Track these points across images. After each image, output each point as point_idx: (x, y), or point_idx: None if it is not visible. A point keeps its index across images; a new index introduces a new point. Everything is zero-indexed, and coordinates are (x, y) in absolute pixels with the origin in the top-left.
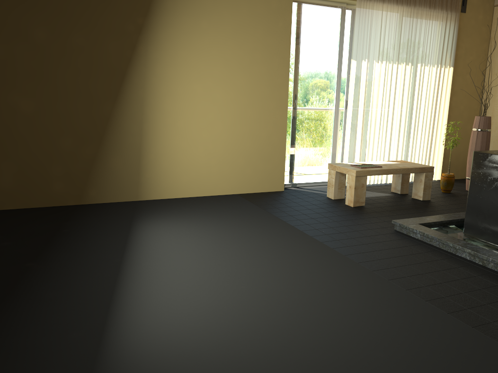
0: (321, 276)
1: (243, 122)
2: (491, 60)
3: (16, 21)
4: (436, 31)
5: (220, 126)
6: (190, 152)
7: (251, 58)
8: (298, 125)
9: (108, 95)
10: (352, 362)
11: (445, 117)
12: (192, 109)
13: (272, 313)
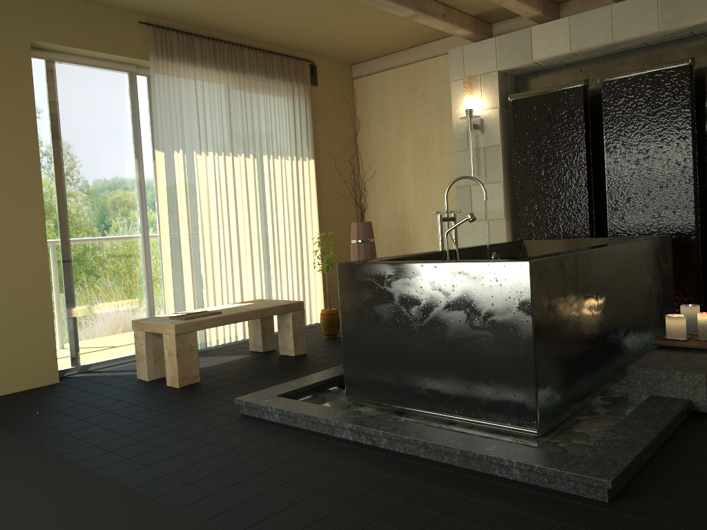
0: None
1: None
2: (363, 149)
3: None
4: (282, 109)
5: None
6: None
7: None
8: (76, 263)
9: None
10: None
11: (316, 230)
12: None
13: None
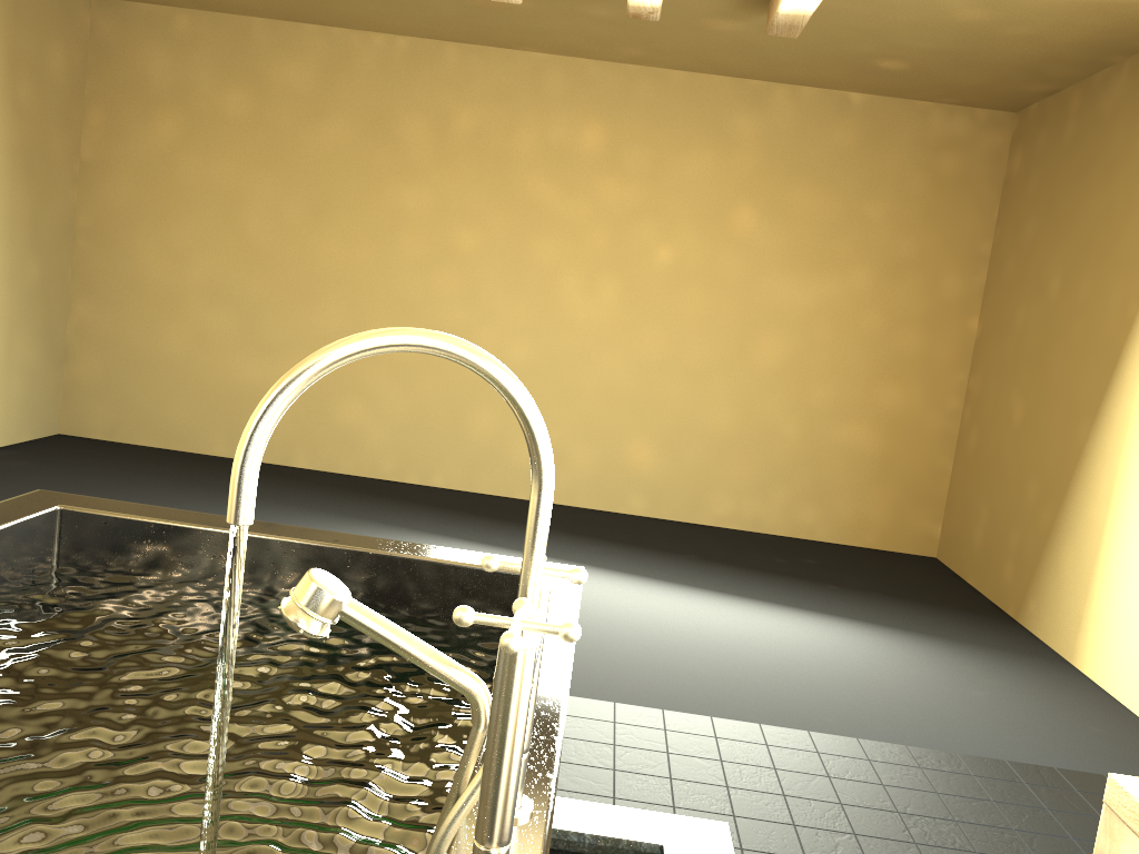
0: None
1: None
2: None
3: (1041, 267)
4: None
5: None
6: None
7: None
8: None
9: (1089, 404)
10: None
11: None
12: None
13: None
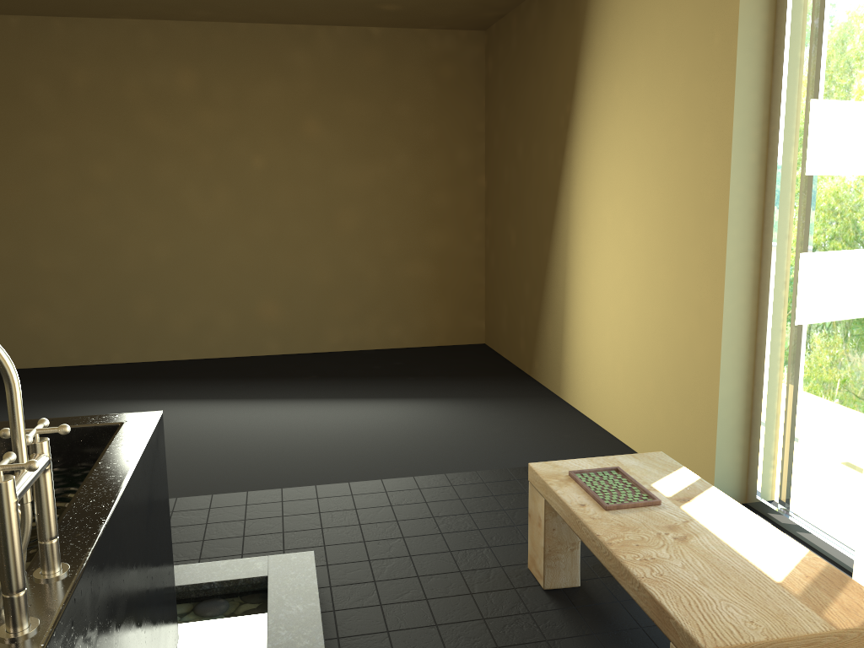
0: None
1: (655, 295)
2: None
3: (512, 138)
4: None
5: (628, 295)
6: (598, 338)
7: (667, 143)
8: (800, 334)
9: (547, 227)
10: None
11: None
12: (602, 256)
13: None
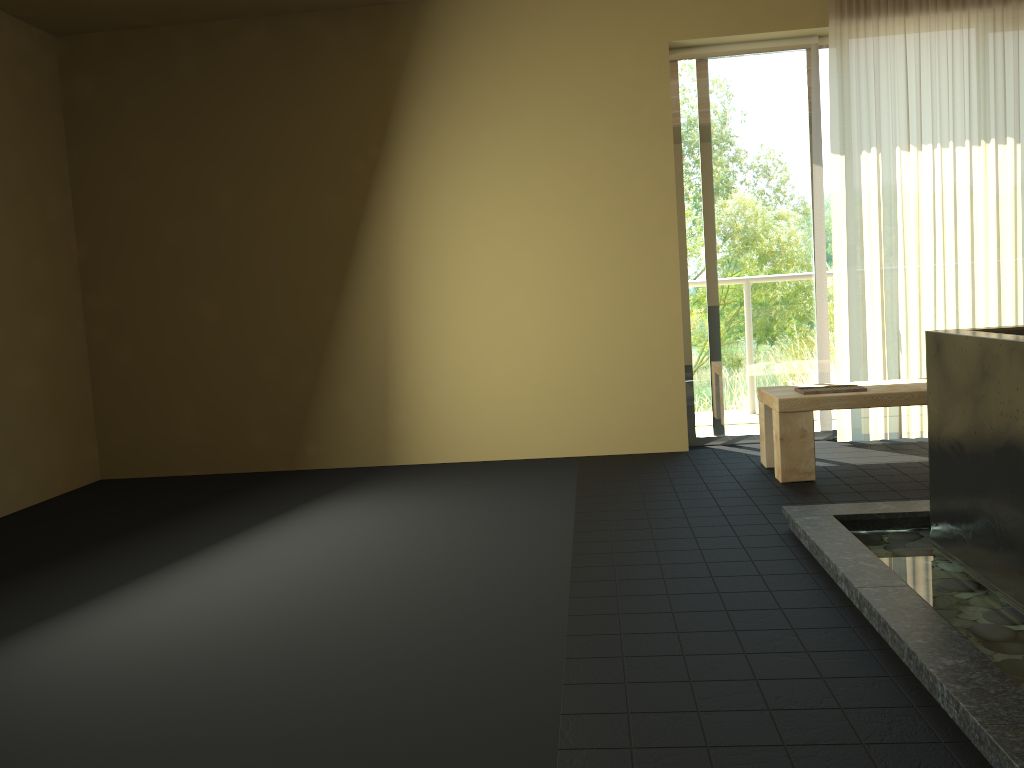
0: (453, 597)
1: (582, 312)
2: None
3: (192, 185)
4: None
5: (533, 322)
6: (477, 376)
7: (586, 185)
8: (722, 310)
9: (327, 284)
10: (233, 725)
11: None
12: (476, 295)
13: (259, 640)
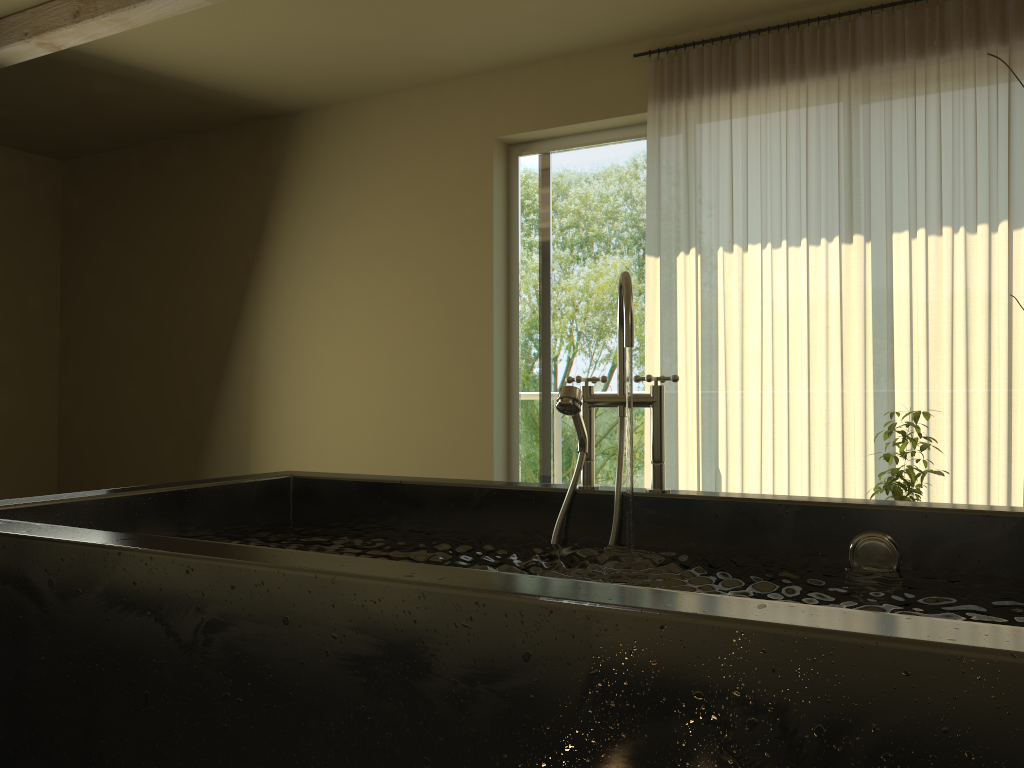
0: None
1: (404, 418)
2: None
3: (130, 282)
4: (965, 116)
5: (363, 425)
6: None
7: (414, 287)
8: (552, 428)
9: (211, 375)
10: None
11: None
12: (318, 393)
13: None
